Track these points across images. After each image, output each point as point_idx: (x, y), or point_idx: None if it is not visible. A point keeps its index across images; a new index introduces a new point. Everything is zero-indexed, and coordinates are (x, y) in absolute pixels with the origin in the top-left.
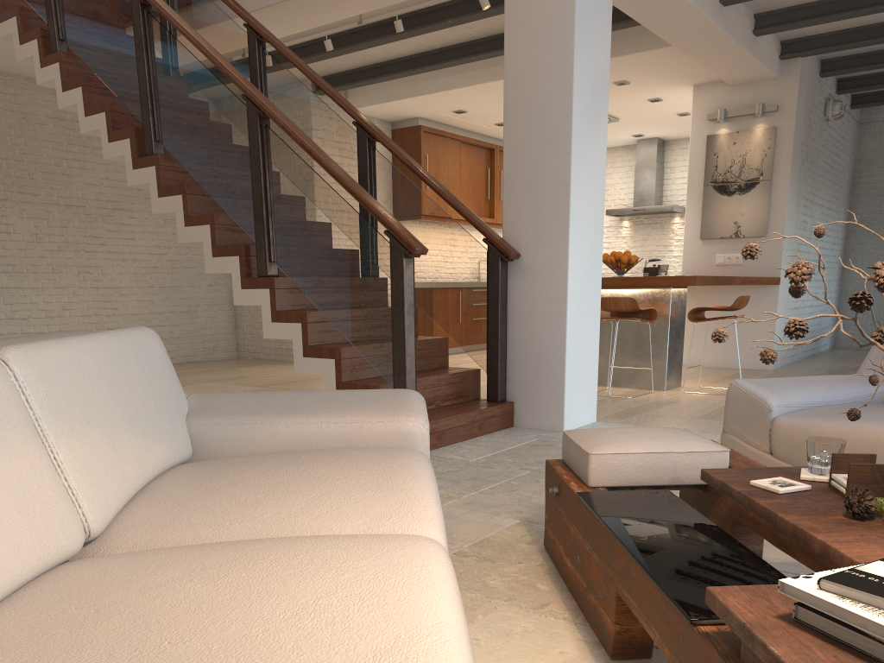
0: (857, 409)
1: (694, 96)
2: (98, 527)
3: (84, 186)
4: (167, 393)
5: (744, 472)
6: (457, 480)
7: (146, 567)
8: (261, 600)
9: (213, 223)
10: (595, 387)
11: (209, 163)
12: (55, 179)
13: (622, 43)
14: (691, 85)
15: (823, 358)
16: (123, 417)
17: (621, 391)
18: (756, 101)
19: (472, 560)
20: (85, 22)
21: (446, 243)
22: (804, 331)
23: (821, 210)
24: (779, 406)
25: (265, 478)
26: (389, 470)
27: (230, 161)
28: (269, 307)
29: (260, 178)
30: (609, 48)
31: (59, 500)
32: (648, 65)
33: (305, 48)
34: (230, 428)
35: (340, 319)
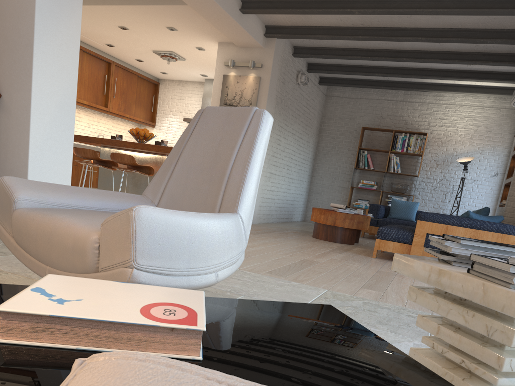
0: None
1: (218, 49)
2: None
3: None
4: None
5: None
6: None
7: None
8: None
9: None
10: None
11: None
12: None
13: None
14: (217, 41)
15: (289, 223)
16: None
17: None
18: (251, 59)
19: None
20: None
21: None
22: None
23: (294, 137)
24: (27, 200)
25: None
26: None
27: None
28: None
29: None
30: None
31: None
32: (182, 18)
33: None
34: None
35: None
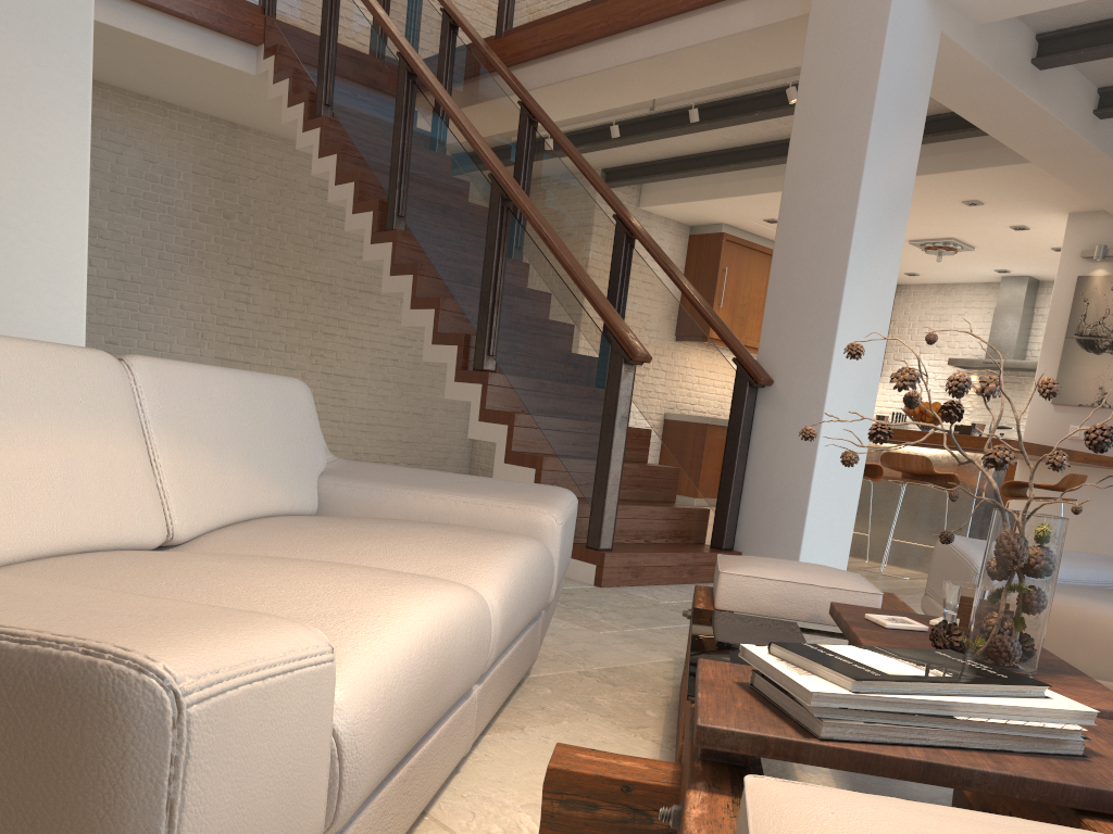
0: (949, 531)
1: (1068, 226)
2: (182, 533)
3: (334, 262)
4: (301, 444)
5: (875, 611)
6: (632, 615)
7: (195, 554)
8: (261, 576)
9: (438, 307)
10: (846, 551)
11: (445, 244)
12: (306, 252)
13: (972, 155)
14: (1065, 212)
15: None
16: (240, 449)
17: (900, 571)
18: None
19: (593, 680)
20: (352, 88)
21: (693, 359)
22: (886, 436)
23: None
24: None
25: (357, 527)
26: (481, 539)
27: (467, 243)
28: (479, 404)
29: (492, 263)
30: (917, 155)
31: (146, 493)
32: (1005, 183)
33: (593, 134)
34: (359, 491)
35: (549, 426)
